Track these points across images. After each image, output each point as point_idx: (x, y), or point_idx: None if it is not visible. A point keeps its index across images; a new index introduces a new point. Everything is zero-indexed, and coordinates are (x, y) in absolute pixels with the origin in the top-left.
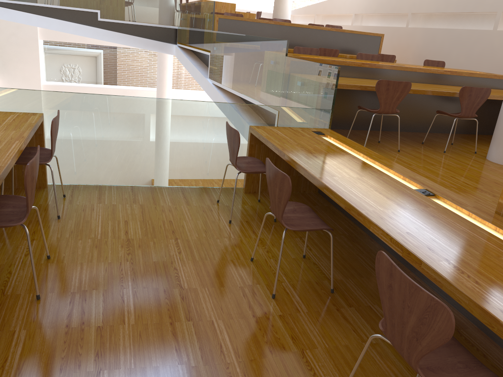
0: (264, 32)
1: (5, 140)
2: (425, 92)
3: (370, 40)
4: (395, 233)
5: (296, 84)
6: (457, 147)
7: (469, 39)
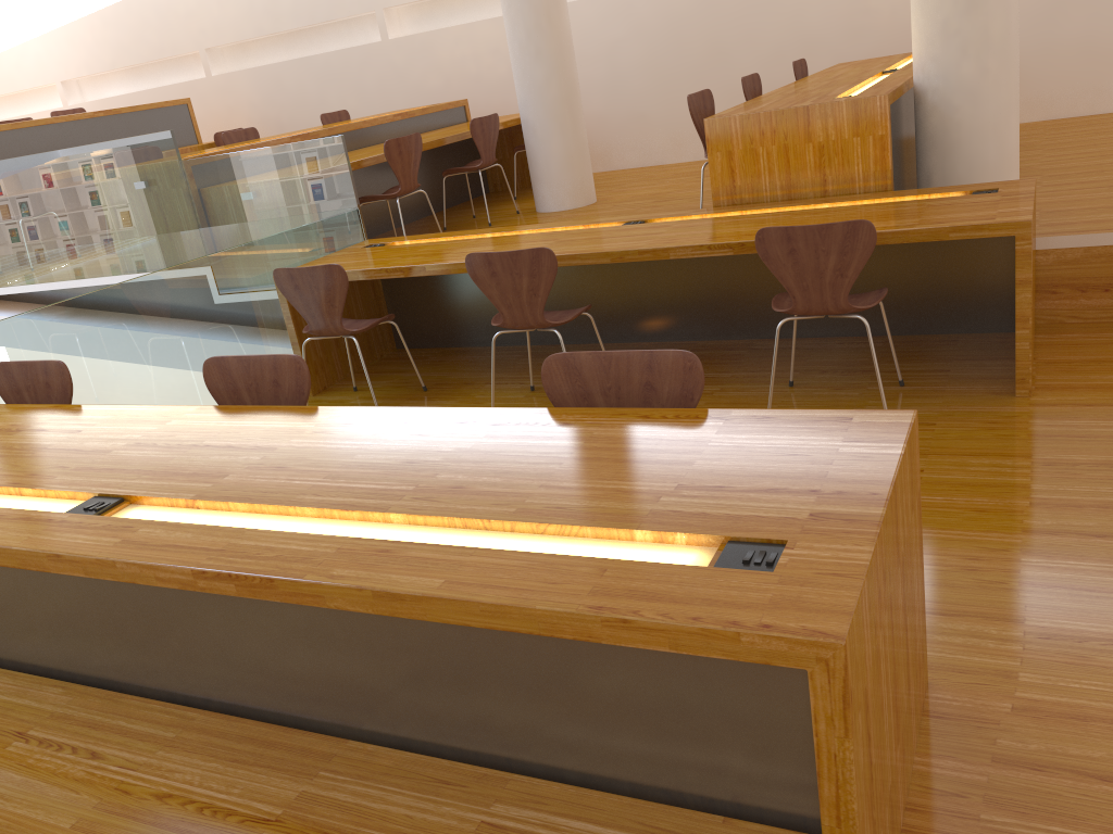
0: None
1: (50, 417)
2: (425, 146)
3: (172, 115)
4: (706, 242)
5: (242, 199)
6: (486, 217)
7: (349, 66)
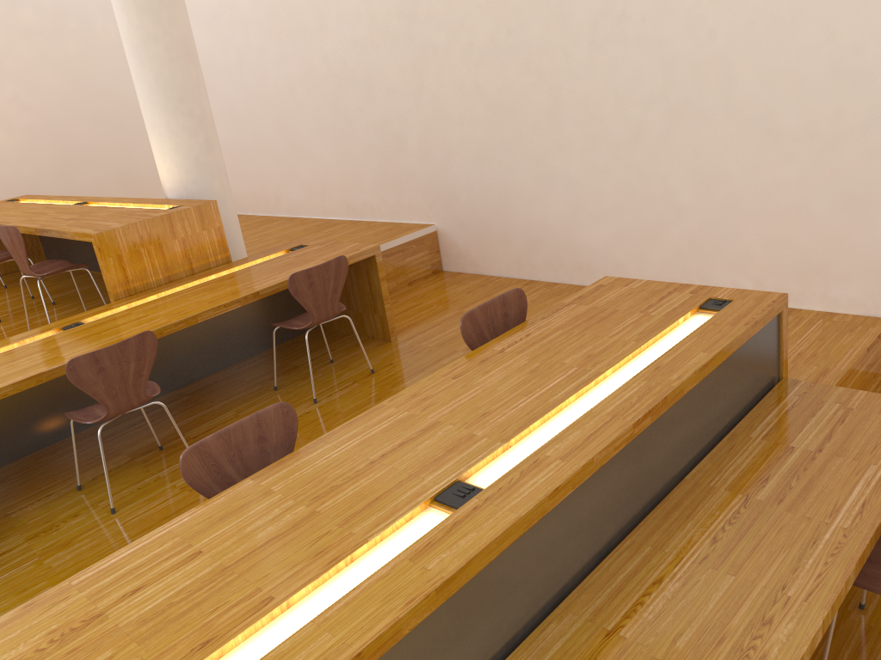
0: None
1: (79, 598)
2: None
3: None
4: (217, 303)
5: None
6: None
7: None
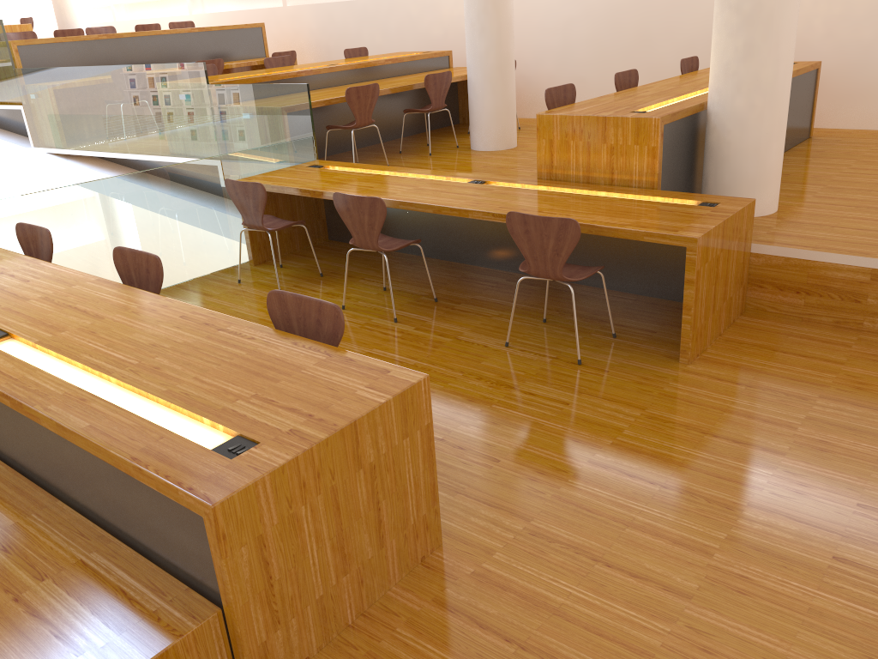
0: (96, 54)
1: (24, 267)
2: (389, 91)
3: (249, 34)
4: (493, 210)
5: (243, 118)
6: (435, 147)
7: (379, 11)
